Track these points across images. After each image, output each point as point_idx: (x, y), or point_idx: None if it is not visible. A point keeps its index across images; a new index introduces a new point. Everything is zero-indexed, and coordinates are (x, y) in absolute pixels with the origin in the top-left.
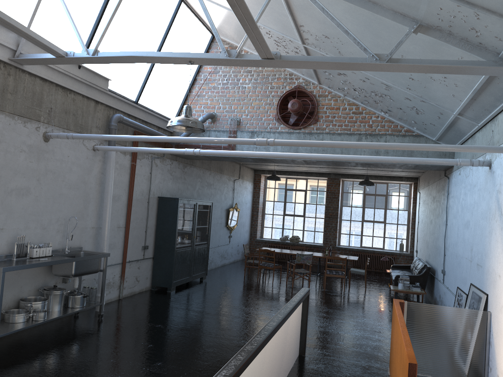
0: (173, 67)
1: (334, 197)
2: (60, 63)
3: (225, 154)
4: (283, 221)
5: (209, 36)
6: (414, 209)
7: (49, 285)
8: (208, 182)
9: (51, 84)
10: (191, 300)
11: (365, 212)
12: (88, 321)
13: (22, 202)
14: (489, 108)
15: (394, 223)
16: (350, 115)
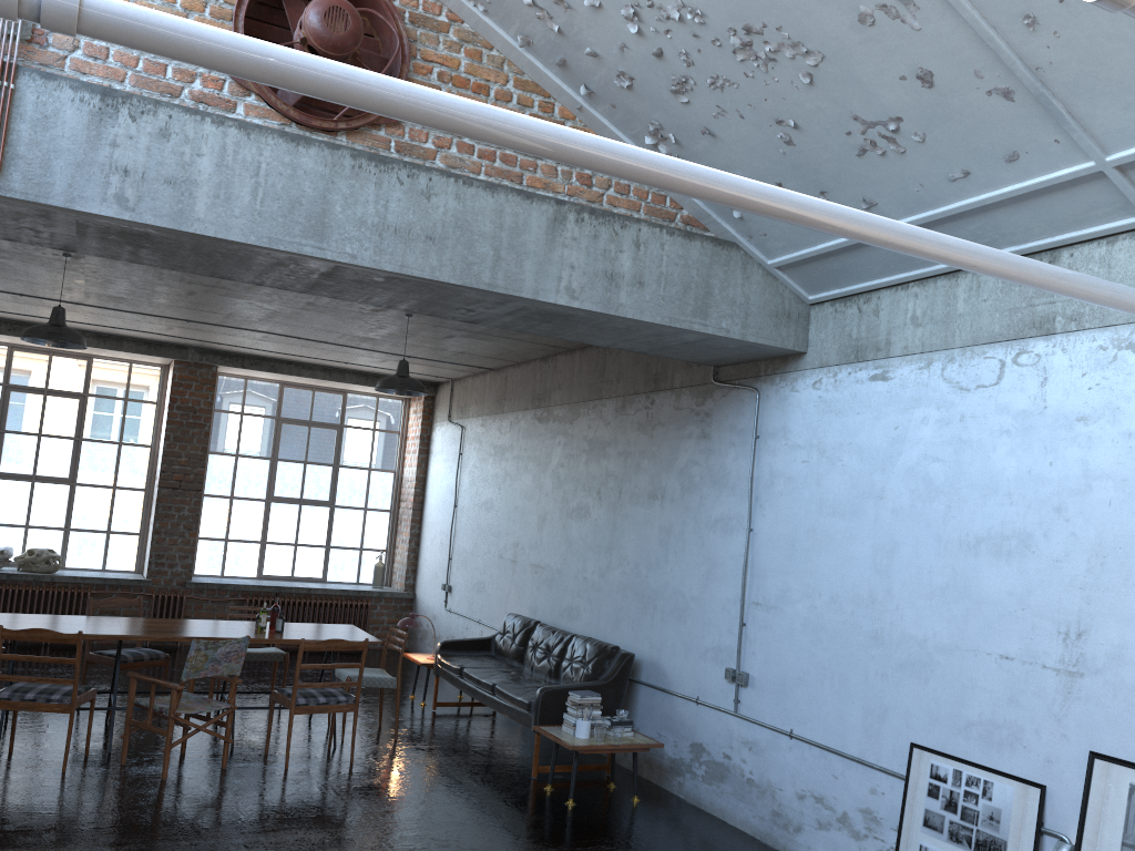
0: None
1: (195, 423)
2: None
3: (309, 78)
4: None
5: None
6: (423, 469)
7: None
8: None
9: None
10: None
11: (278, 474)
12: None
13: None
14: None
15: (357, 505)
16: None
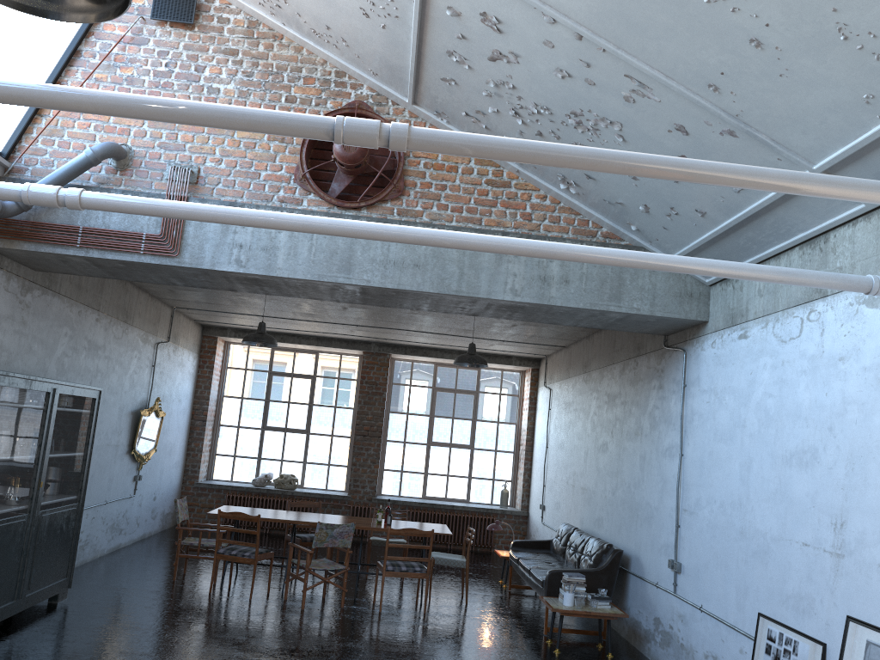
0: None
1: (376, 392)
2: None
3: (177, 212)
4: (260, 441)
5: None
6: (532, 421)
7: None
8: (91, 340)
9: None
10: None
11: (435, 426)
12: None
13: None
14: None
15: (489, 448)
16: (483, 188)
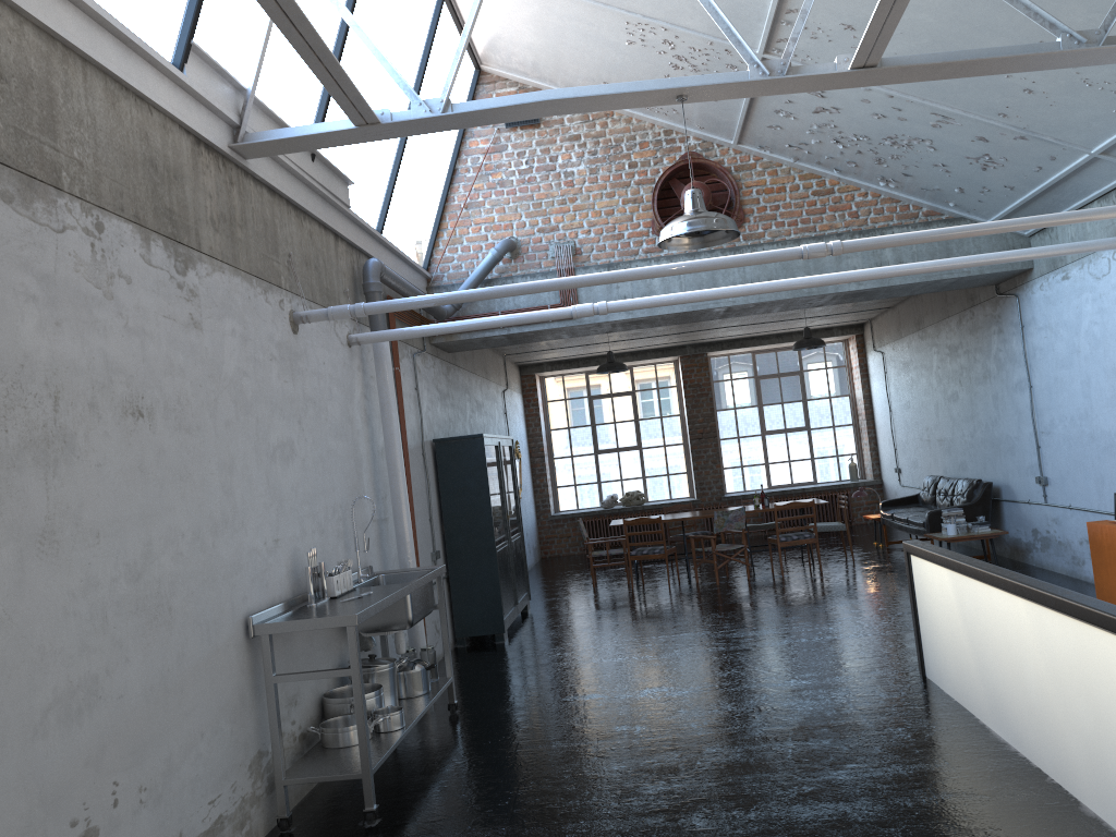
0: (426, 146)
1: (701, 393)
2: (352, 140)
3: (667, 302)
4: (596, 466)
5: (472, 72)
6: (867, 388)
7: (346, 660)
8: (477, 400)
9: (281, 200)
10: (570, 645)
11: (765, 415)
12: (440, 723)
13: (289, 475)
14: None
15: (826, 425)
16: (810, 199)
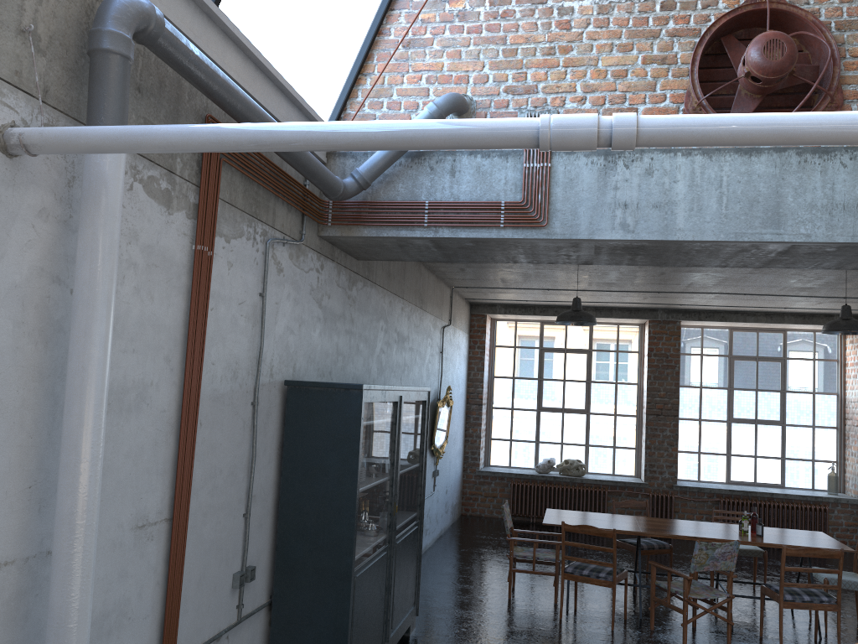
0: None
1: (667, 365)
2: None
3: (815, 132)
4: (537, 424)
5: None
6: None
7: None
8: (399, 332)
9: None
10: None
11: (735, 400)
12: None
13: None
14: None
15: (805, 424)
16: None
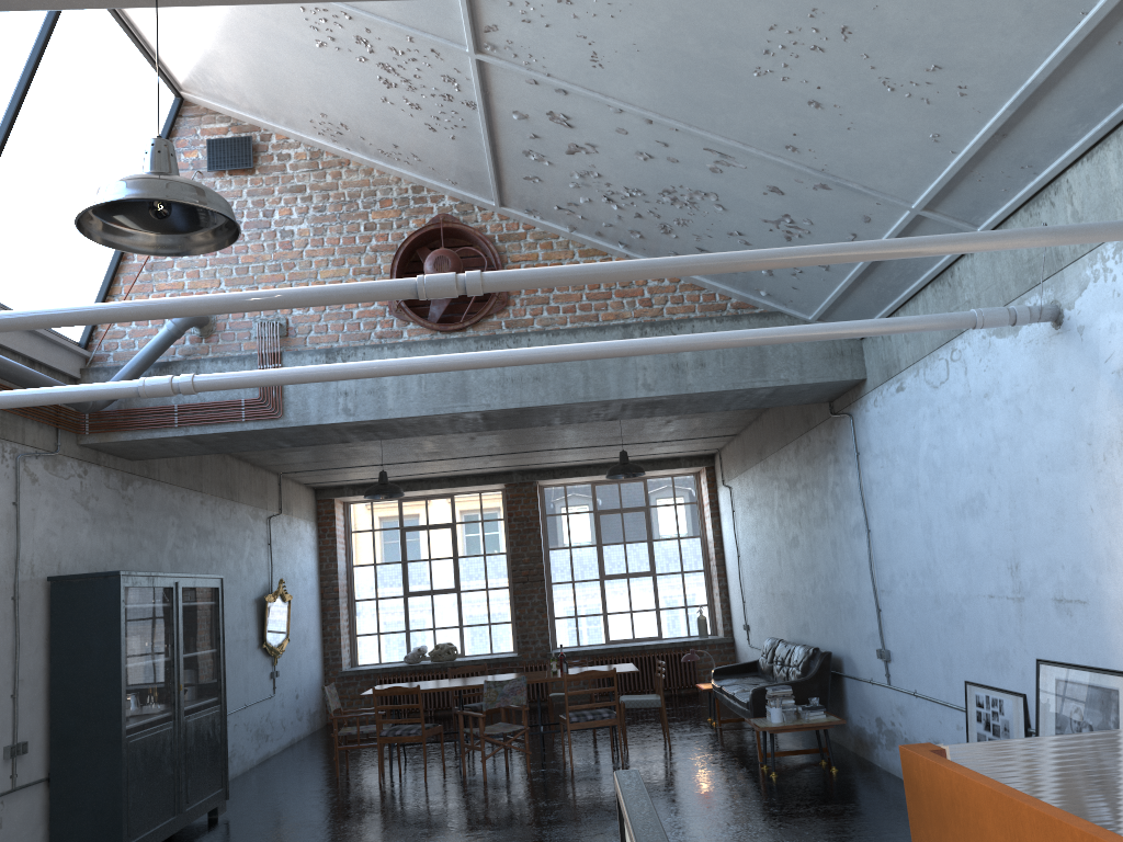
0: (65, 175)
1: (529, 528)
2: None
3: (286, 379)
4: (405, 611)
5: (169, 99)
6: (718, 529)
7: None
8: (200, 526)
9: None
10: None
11: (605, 556)
12: None
13: None
14: (1038, 157)
15: (674, 571)
16: None
